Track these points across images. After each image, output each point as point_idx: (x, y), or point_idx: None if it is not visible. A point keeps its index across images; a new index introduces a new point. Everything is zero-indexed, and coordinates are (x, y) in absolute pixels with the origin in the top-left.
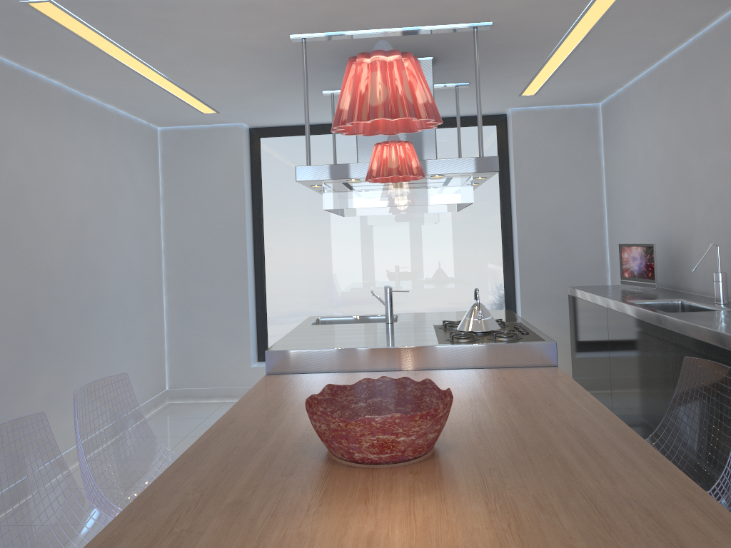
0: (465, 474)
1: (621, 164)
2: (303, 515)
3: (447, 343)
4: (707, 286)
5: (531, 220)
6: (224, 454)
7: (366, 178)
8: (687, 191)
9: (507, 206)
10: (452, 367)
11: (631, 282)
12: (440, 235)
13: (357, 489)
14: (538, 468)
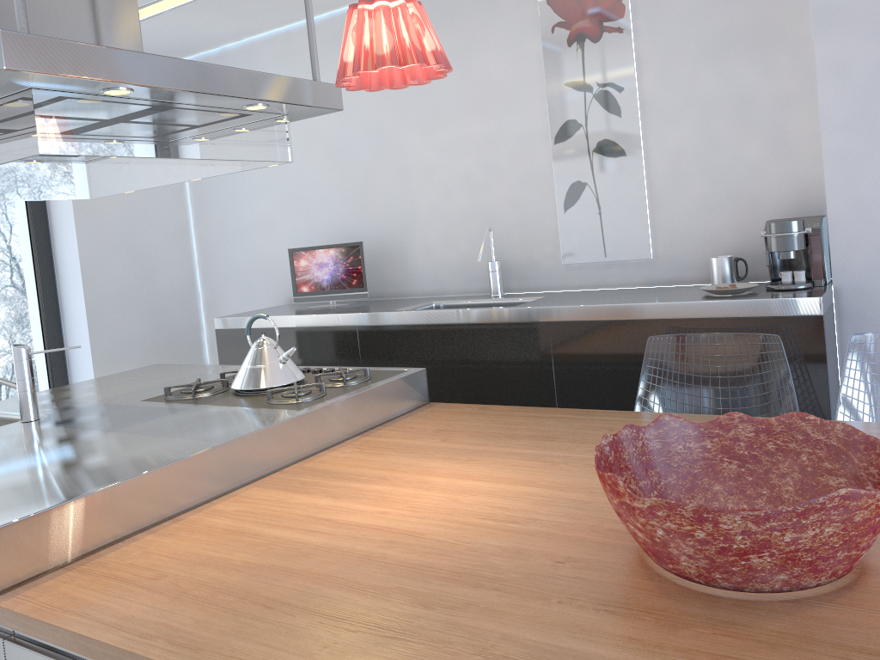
0: None
1: None
2: None
3: (305, 406)
4: (441, 284)
5: (98, 229)
6: None
7: (364, 66)
8: (398, 175)
9: (41, 208)
10: (330, 444)
11: (316, 297)
12: None
13: None
14: None
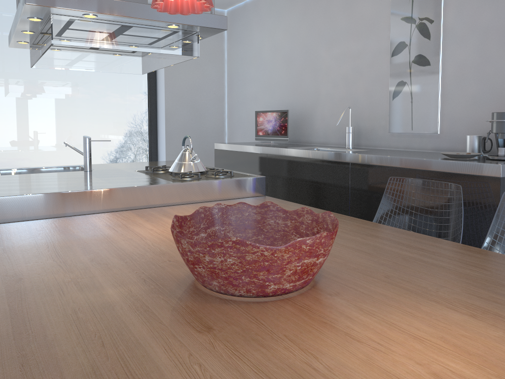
0: (378, 286)
1: (245, 56)
2: (322, 378)
3: (180, 181)
4: (327, 138)
5: (175, 93)
6: (71, 323)
7: None
8: (313, 73)
9: (153, 81)
10: (188, 202)
11: (265, 138)
12: (97, 101)
13: (315, 326)
14: (416, 268)
